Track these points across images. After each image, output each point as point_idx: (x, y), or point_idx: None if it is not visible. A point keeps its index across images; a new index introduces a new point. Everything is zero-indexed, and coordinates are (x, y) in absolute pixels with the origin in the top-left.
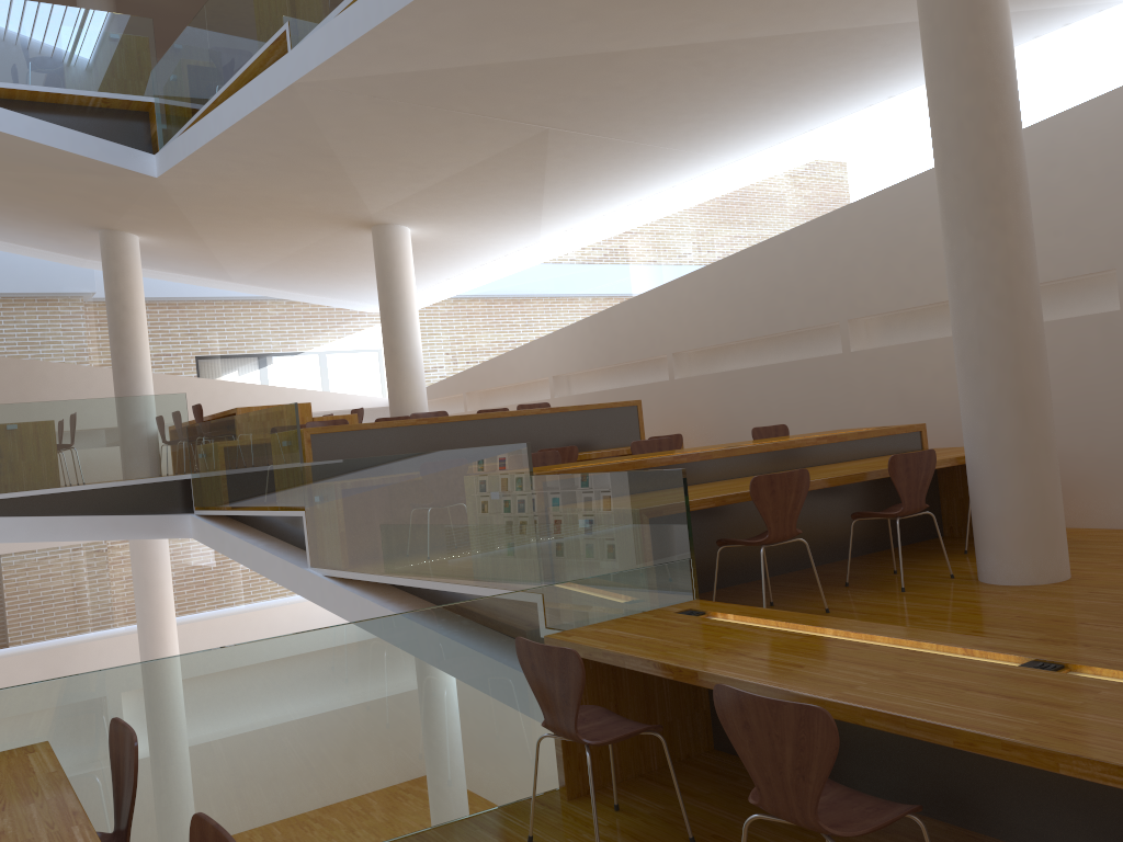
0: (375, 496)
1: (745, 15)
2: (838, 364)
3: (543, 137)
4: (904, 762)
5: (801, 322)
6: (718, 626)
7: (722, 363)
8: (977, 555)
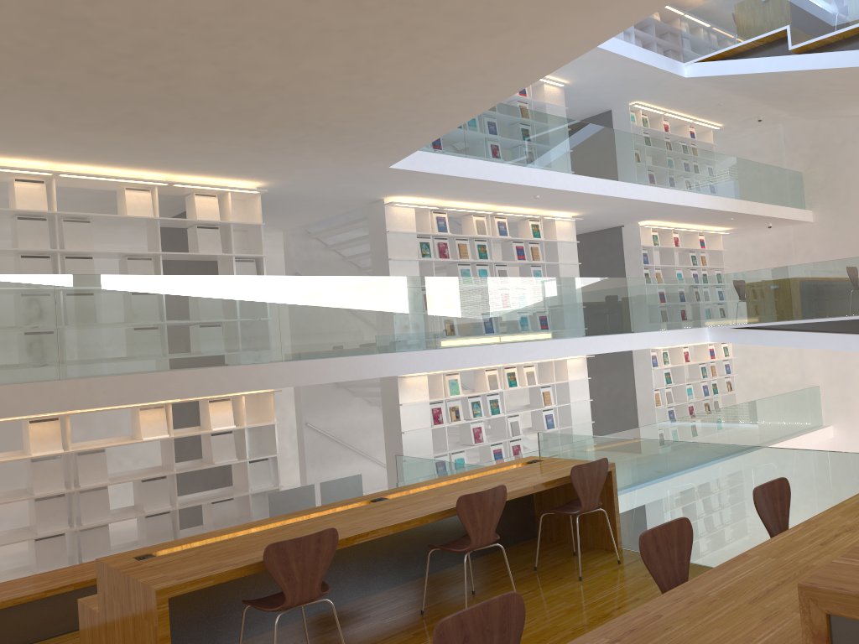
0: None
1: None
2: None
3: None
4: None
5: None
6: None
7: None
8: None
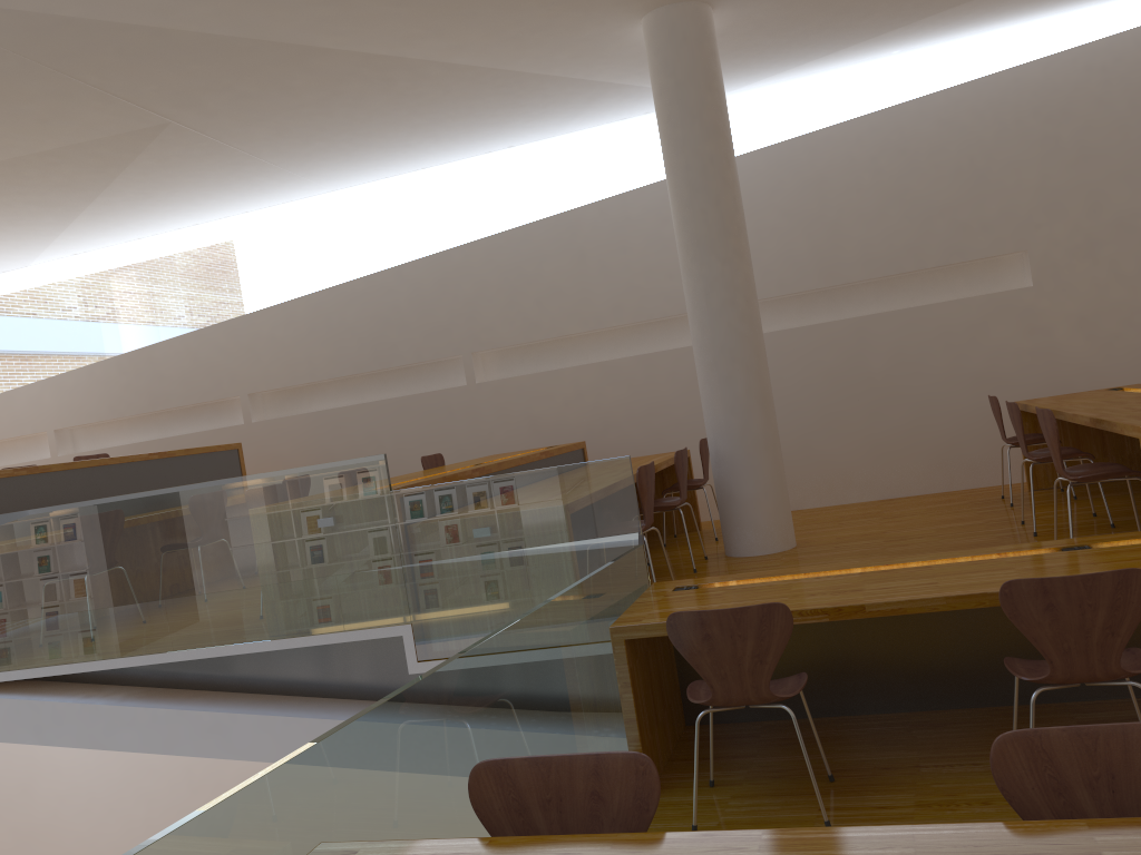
0: (65, 557)
1: (472, 39)
2: (462, 396)
3: (155, 132)
4: (916, 670)
5: (418, 356)
6: (758, 586)
7: (308, 403)
8: (732, 534)
